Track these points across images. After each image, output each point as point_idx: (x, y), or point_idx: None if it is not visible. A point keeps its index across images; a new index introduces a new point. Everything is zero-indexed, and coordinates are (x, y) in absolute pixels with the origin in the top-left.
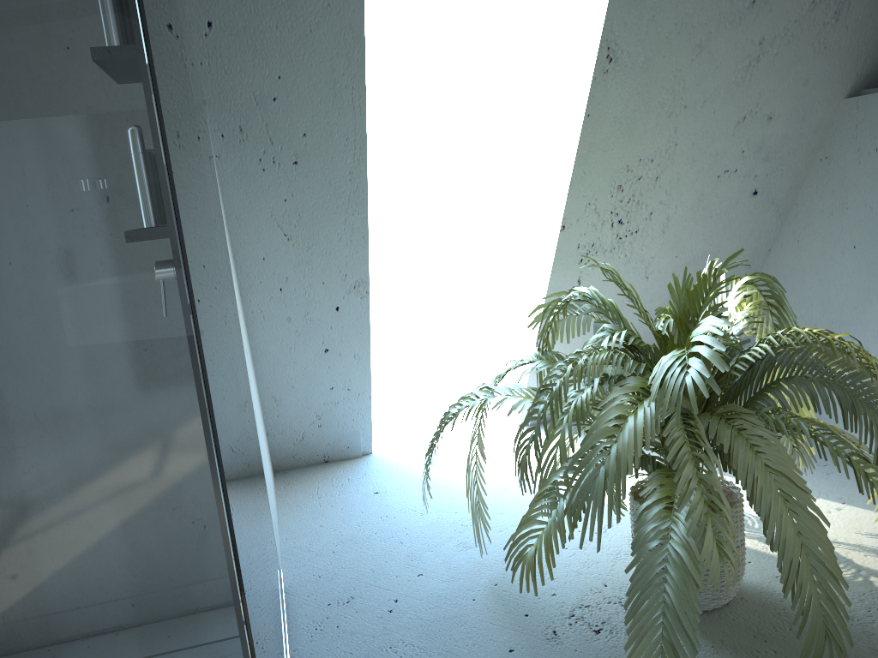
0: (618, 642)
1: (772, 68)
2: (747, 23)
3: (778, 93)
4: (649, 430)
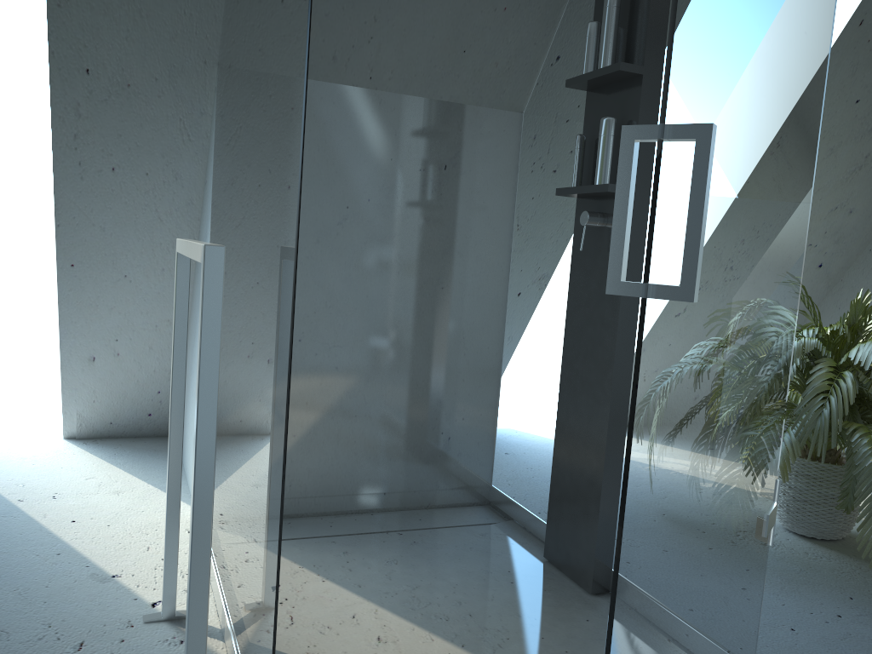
0: (783, 550)
1: (866, 176)
2: (864, 141)
3: (862, 195)
4: (853, 390)
